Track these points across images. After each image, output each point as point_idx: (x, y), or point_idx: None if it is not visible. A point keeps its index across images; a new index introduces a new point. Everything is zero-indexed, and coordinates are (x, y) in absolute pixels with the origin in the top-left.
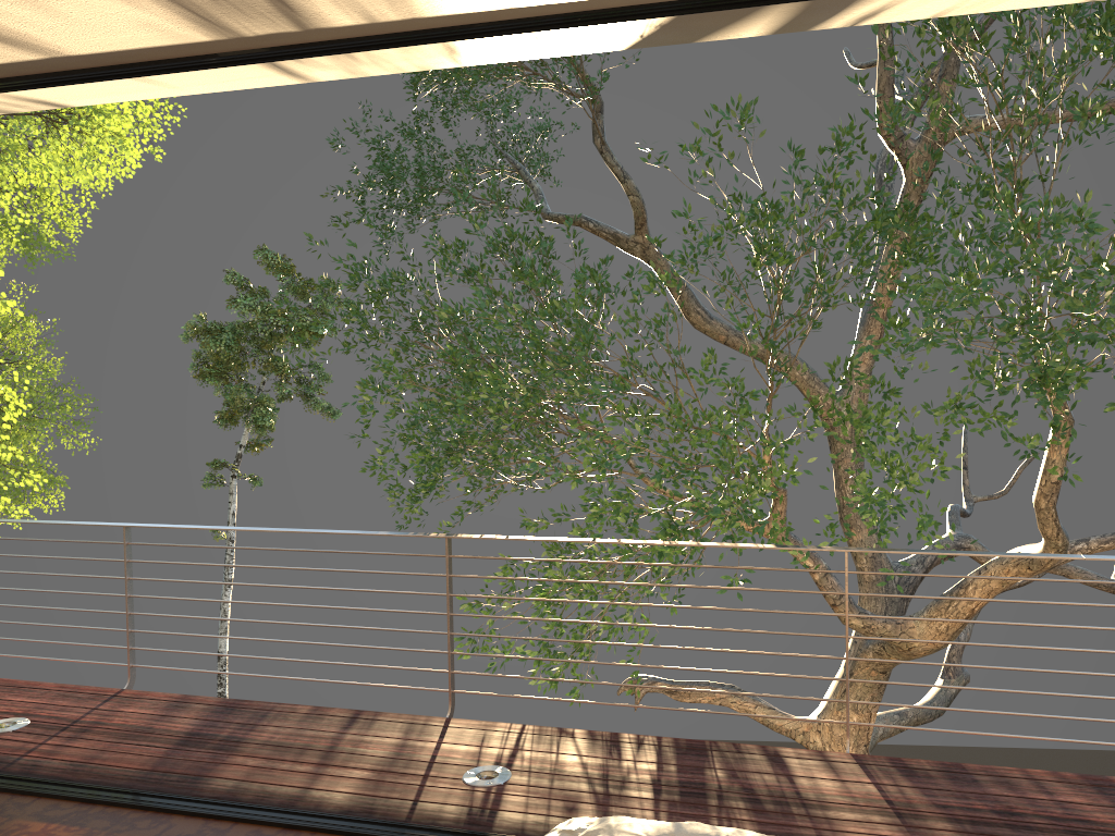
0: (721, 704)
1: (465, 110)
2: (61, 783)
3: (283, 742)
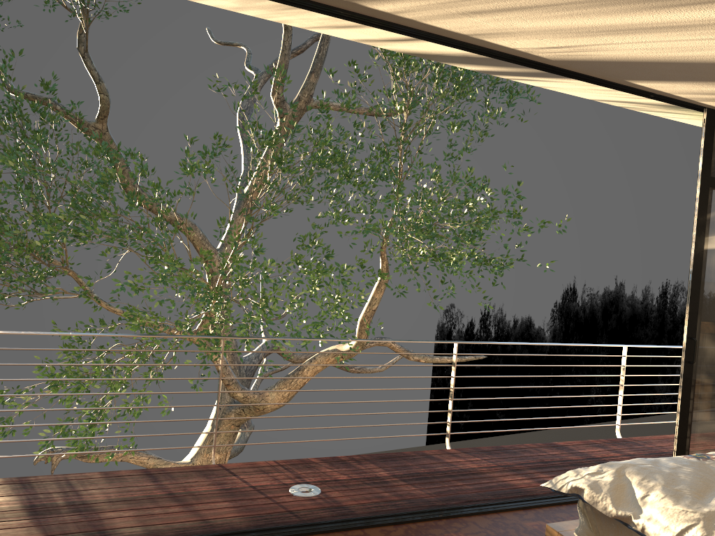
0: (122, 460)
1: None
2: None
3: (125, 498)
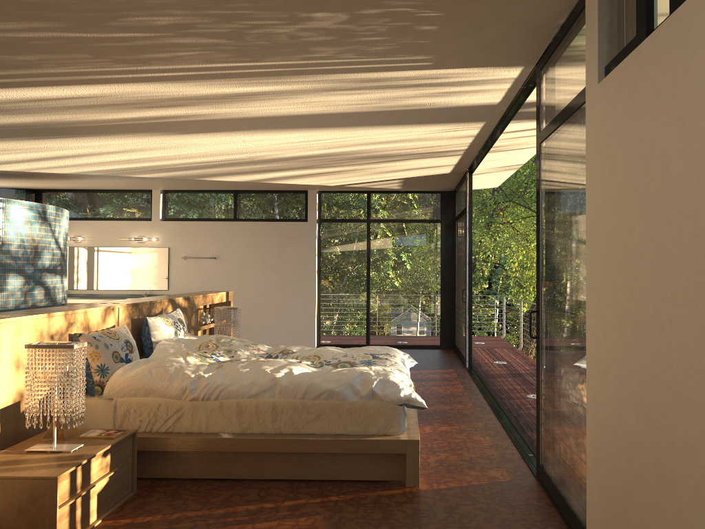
0: None
1: None
2: (474, 370)
3: (526, 379)
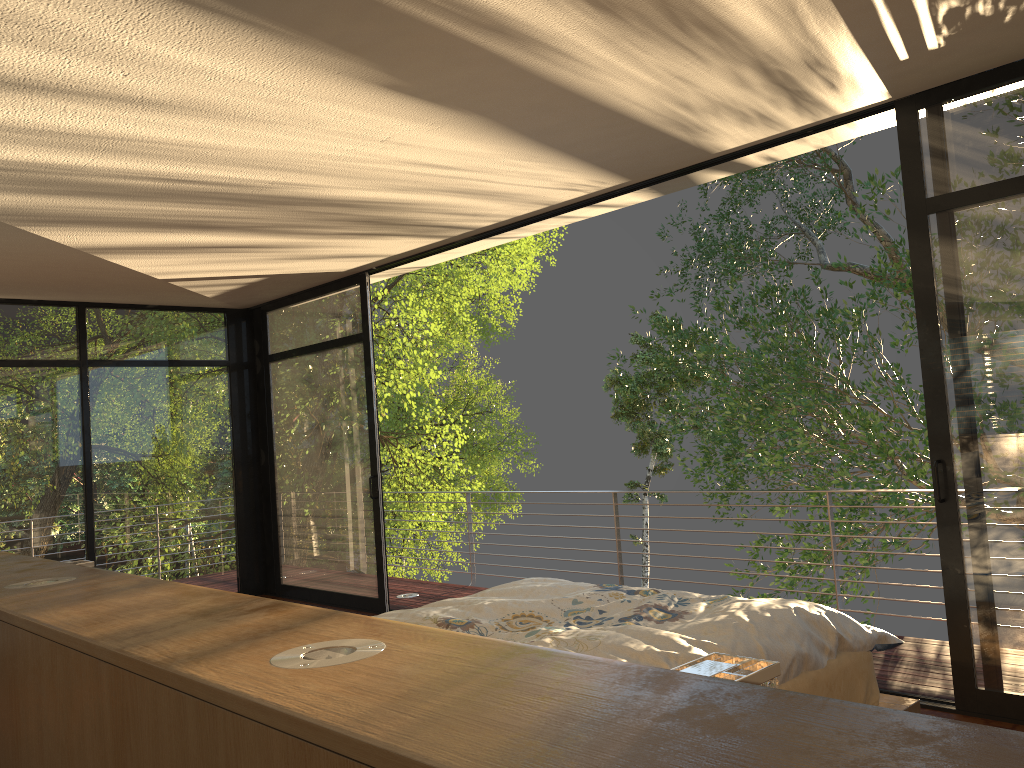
0: None
1: (768, 189)
2: None
3: None
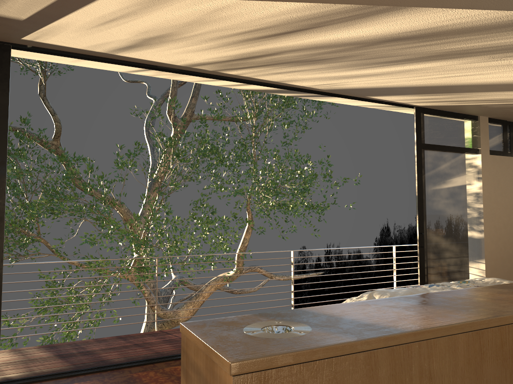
0: None
1: None
2: (41, 376)
3: (110, 347)
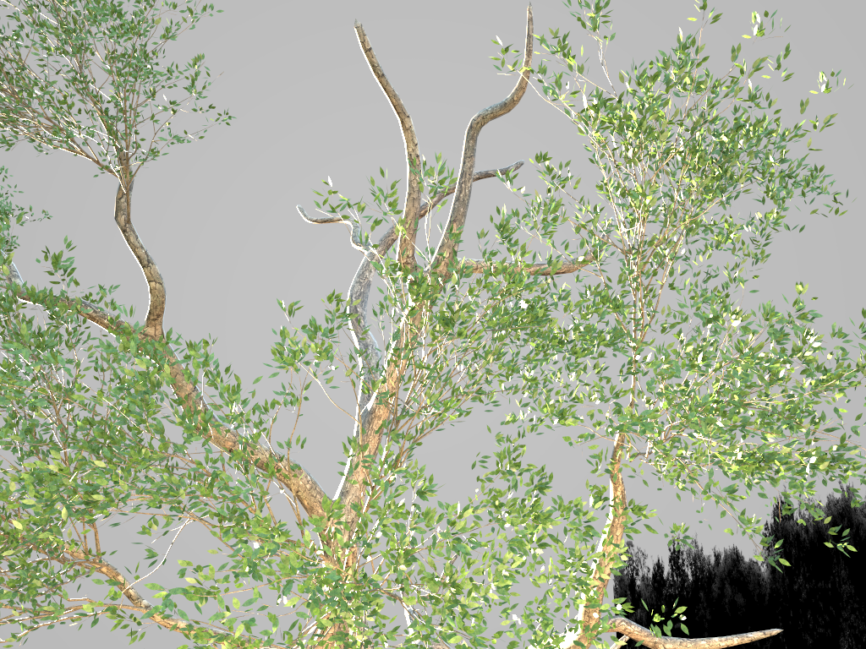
0: None
1: None
2: None
3: None
